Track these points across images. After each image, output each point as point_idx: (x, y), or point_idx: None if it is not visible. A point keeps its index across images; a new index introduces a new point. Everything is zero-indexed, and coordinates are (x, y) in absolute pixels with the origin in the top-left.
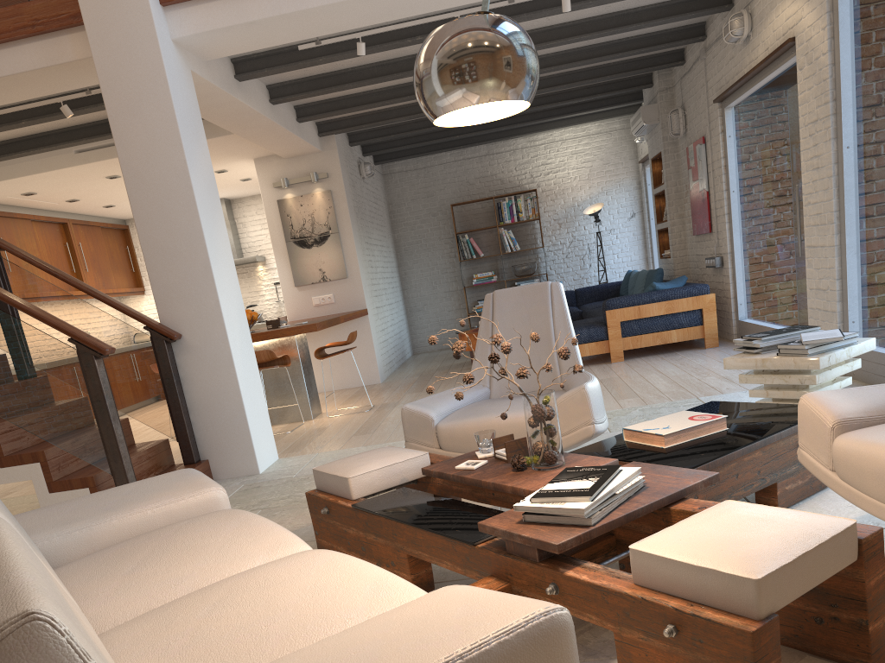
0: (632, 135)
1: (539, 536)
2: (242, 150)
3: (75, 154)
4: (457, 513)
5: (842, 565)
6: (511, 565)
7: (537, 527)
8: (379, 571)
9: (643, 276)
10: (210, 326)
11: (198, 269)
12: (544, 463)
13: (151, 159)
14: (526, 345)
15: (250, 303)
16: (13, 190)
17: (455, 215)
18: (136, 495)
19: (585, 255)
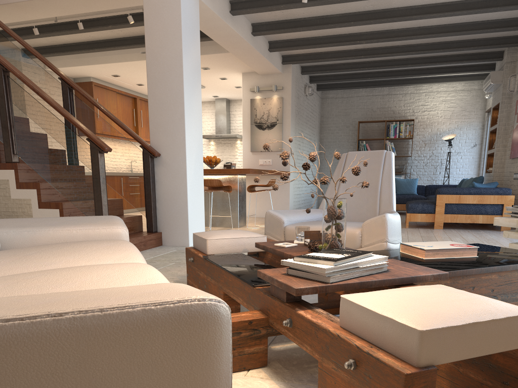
0: (484, 94)
1: (288, 282)
2: (235, 65)
3: (141, 54)
4: (259, 269)
5: (513, 346)
6: (270, 302)
7: (292, 278)
8: (157, 276)
9: (470, 181)
10: (177, 152)
11: (177, 116)
12: (328, 248)
13: (163, 46)
14: (361, 190)
15: (228, 161)
16: (107, 71)
17: (360, 128)
18: (74, 221)
19: (438, 165)
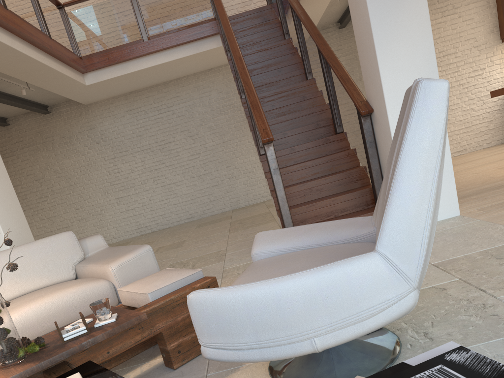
0: None
1: None
2: None
3: None
4: None
5: None
6: None
7: None
8: None
9: None
10: (380, 103)
11: (371, 54)
12: None
13: None
14: None
15: None
16: None
17: None
18: (112, 255)
19: None
